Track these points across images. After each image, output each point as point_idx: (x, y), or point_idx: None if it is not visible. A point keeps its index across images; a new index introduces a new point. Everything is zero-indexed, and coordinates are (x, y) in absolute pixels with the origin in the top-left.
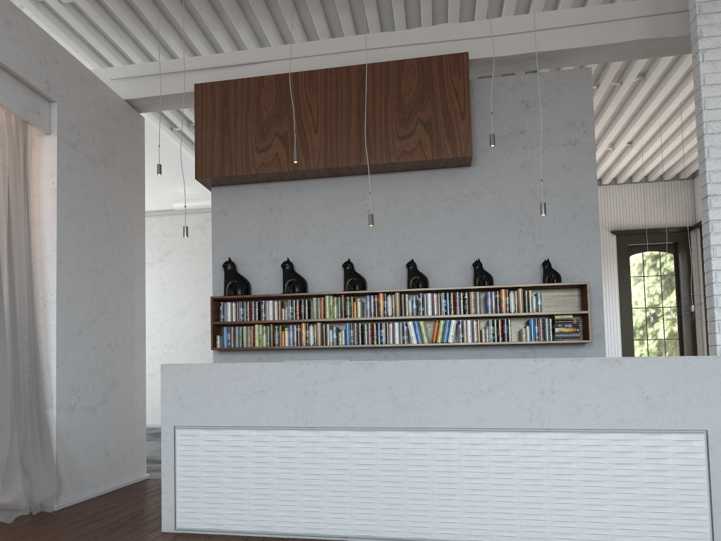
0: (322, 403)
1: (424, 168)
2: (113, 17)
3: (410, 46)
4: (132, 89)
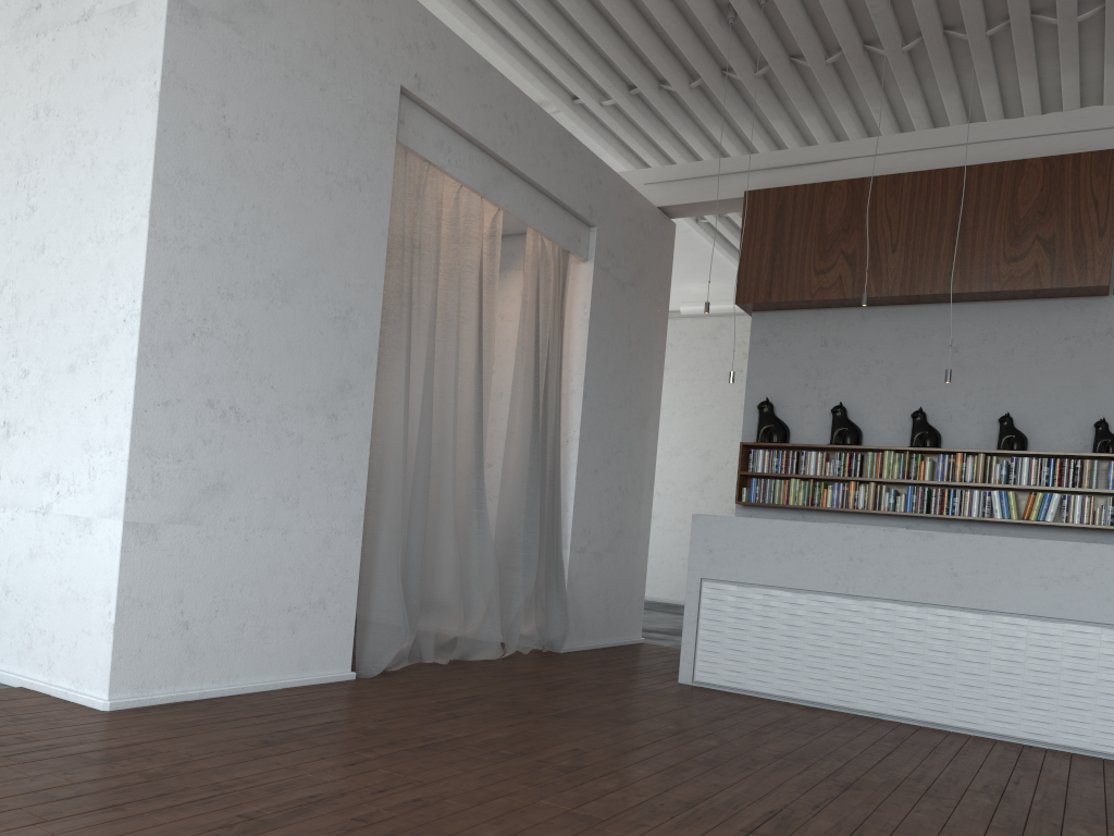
0: (868, 572)
1: (1038, 296)
2: (654, 112)
3: (1037, 137)
4: (667, 194)
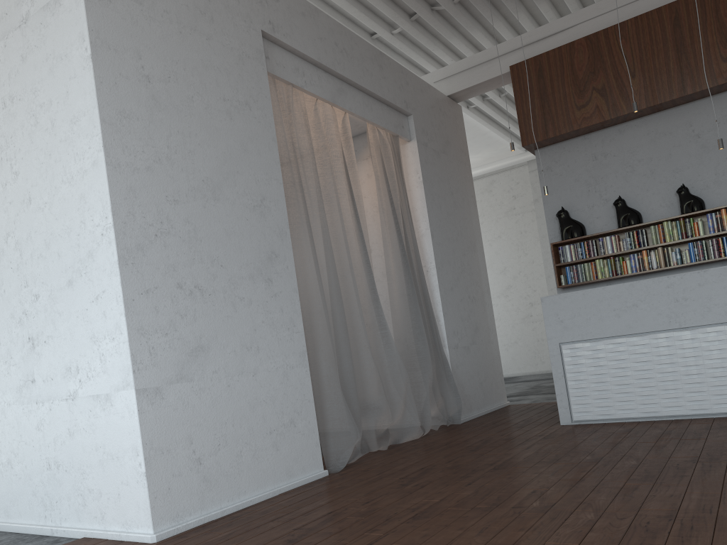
0: (693, 307)
1: None
2: (429, 31)
3: None
4: (451, 85)
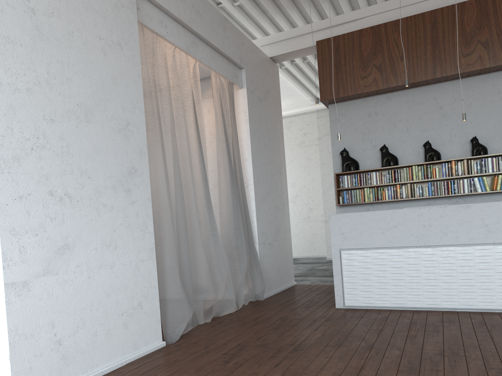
0: (435, 231)
1: (481, 73)
2: (260, 7)
3: None
4: (273, 50)
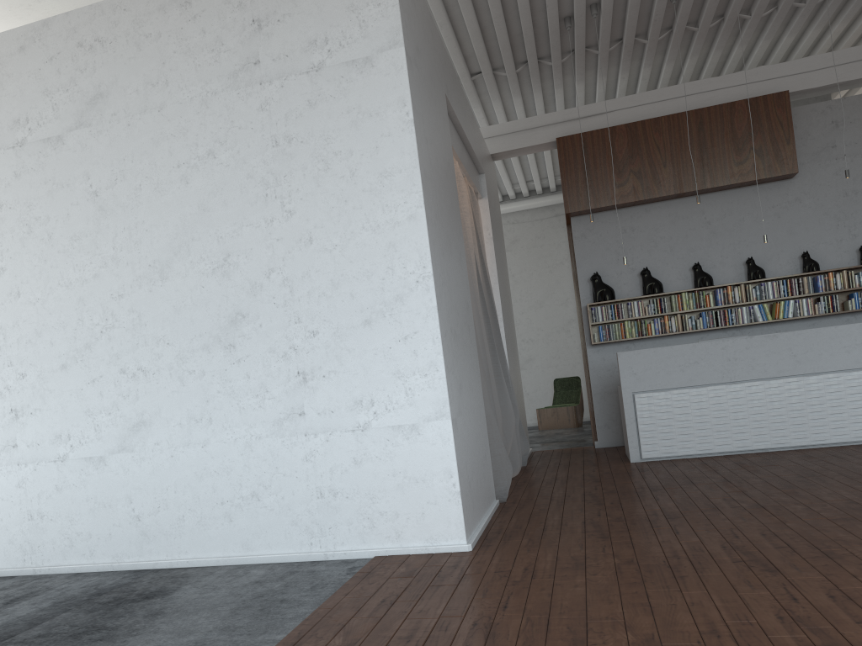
0: (741, 365)
1: (753, 184)
2: (476, 90)
3: (733, 87)
4: (494, 145)
